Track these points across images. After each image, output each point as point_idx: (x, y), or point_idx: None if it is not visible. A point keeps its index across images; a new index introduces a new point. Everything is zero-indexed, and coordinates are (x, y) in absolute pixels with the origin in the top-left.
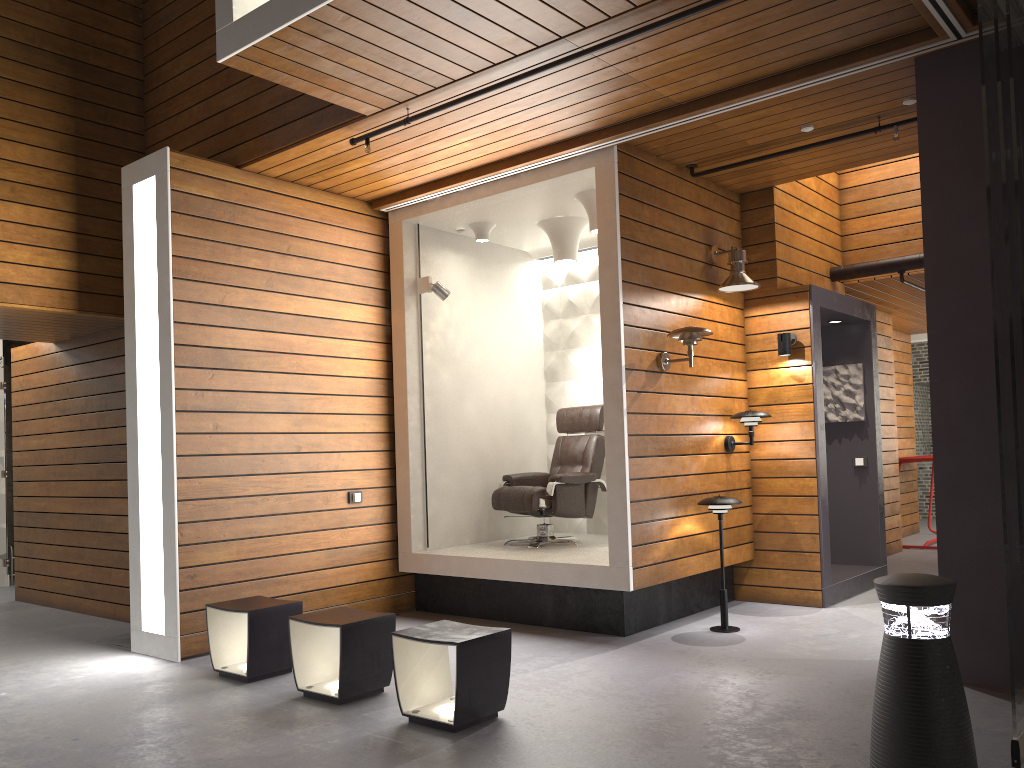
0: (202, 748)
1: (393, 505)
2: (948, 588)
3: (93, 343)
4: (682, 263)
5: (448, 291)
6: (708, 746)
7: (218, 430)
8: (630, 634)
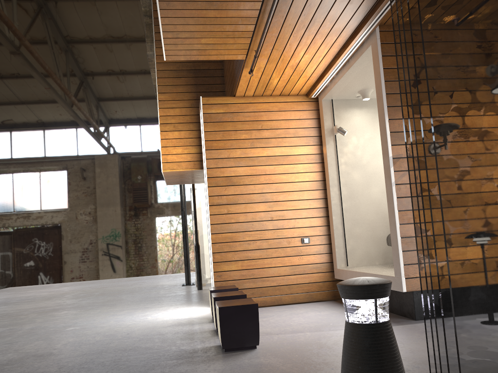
0: (146, 342)
1: (330, 244)
2: (364, 287)
3: None
4: None
5: (345, 130)
6: None
7: (229, 212)
8: (421, 319)
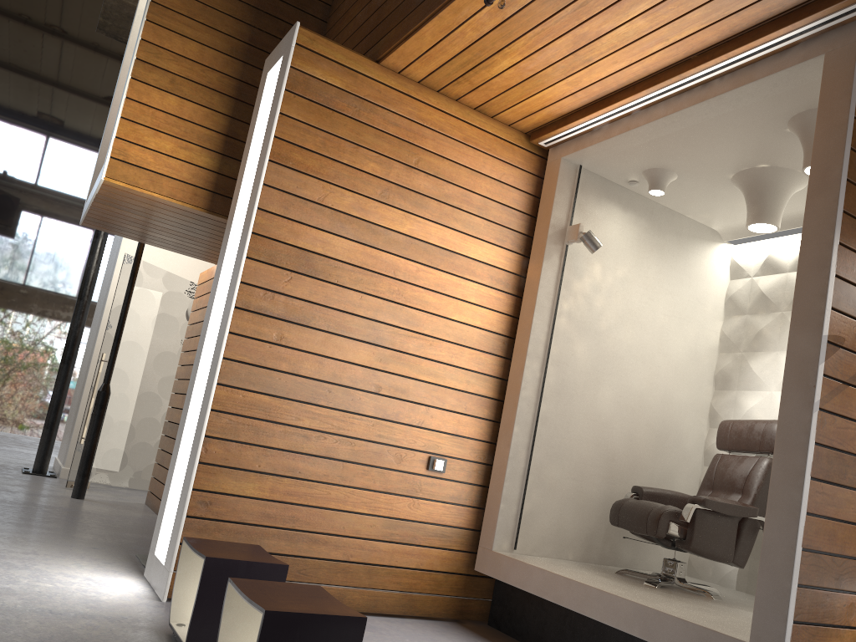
0: None
1: (484, 487)
2: None
3: None
4: None
5: (600, 243)
6: None
7: (282, 342)
8: None
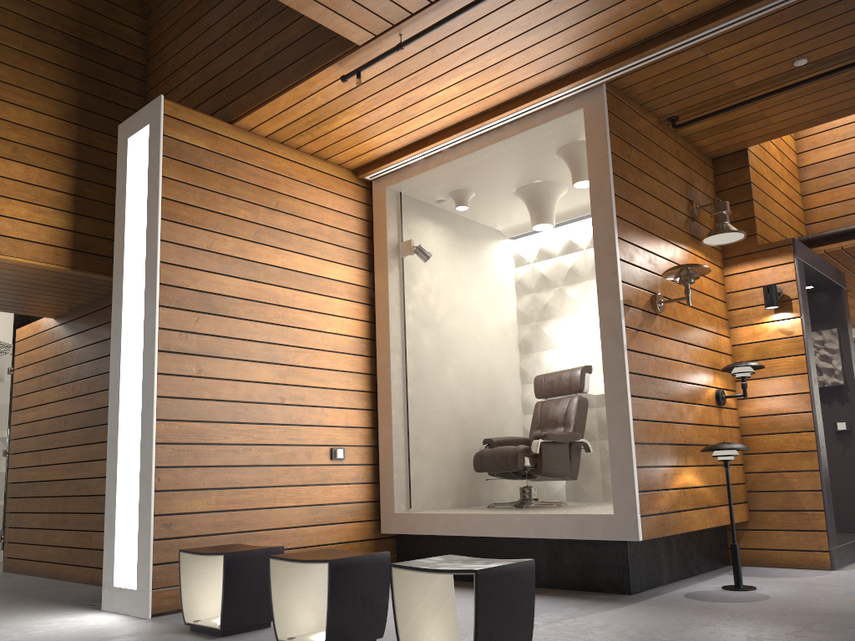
0: None
1: (375, 465)
2: None
3: (88, 313)
4: (668, 211)
5: (430, 253)
6: None
7: (201, 374)
8: (636, 592)
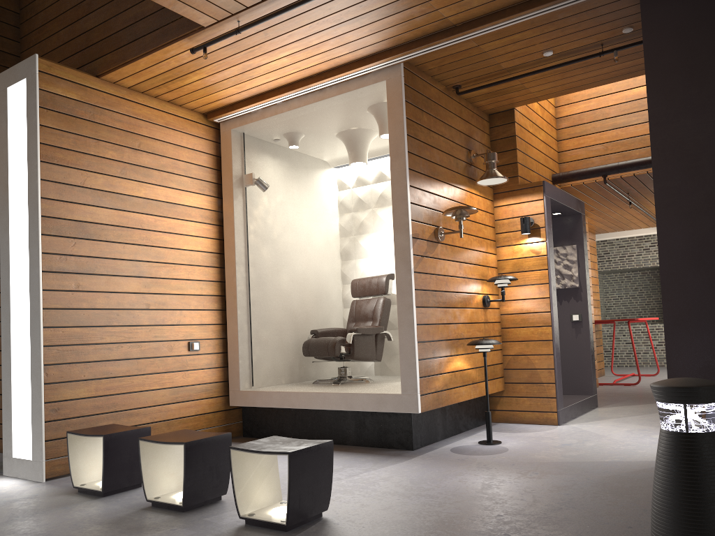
0: None
1: (225, 353)
2: None
3: None
4: (451, 160)
5: (268, 184)
6: (508, 534)
7: (79, 288)
8: (417, 448)
